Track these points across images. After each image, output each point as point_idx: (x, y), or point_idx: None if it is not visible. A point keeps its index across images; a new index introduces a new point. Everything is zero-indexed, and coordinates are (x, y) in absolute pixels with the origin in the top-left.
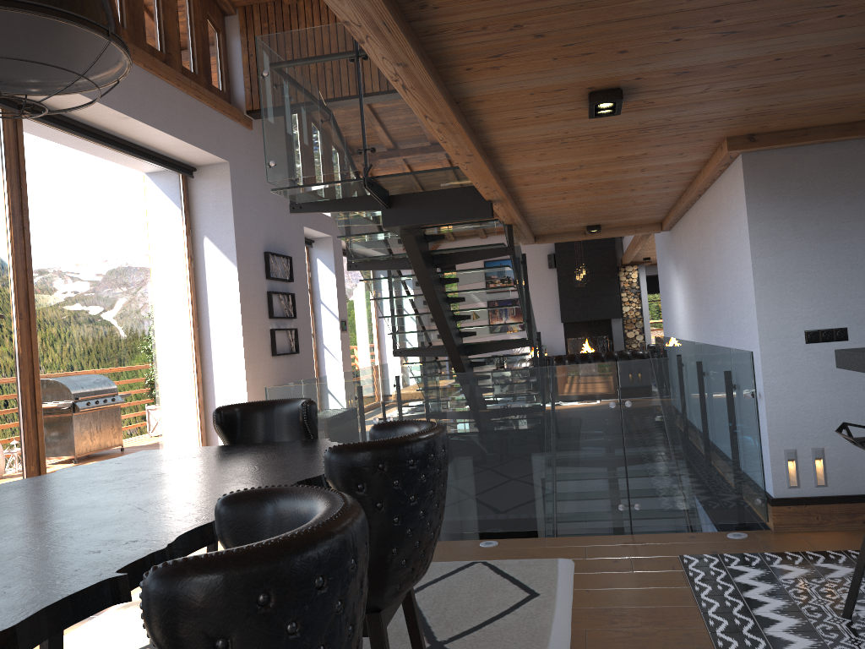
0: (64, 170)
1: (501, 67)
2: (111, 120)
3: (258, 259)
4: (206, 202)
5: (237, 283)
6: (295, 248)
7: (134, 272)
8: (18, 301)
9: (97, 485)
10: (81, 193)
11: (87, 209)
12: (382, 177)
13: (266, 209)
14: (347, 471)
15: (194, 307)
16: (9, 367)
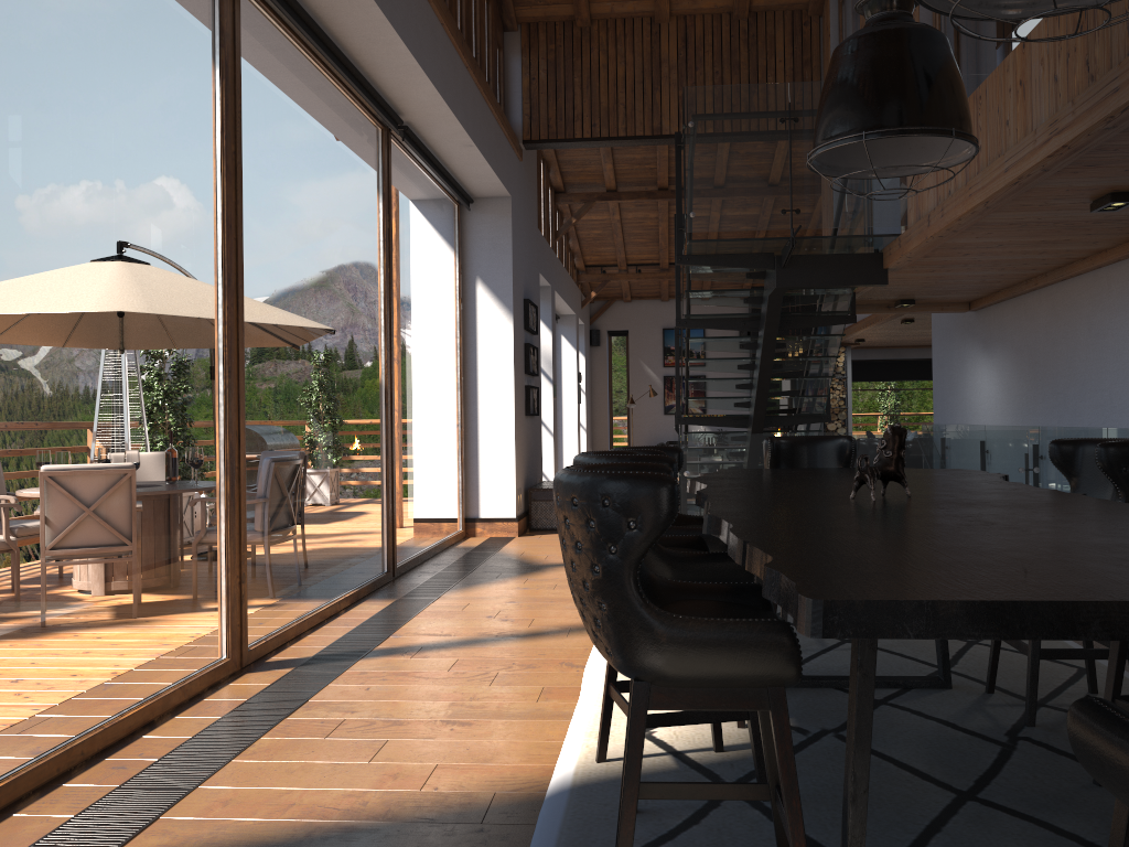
0: (404, 196)
1: (1080, 172)
2: (453, 146)
3: (521, 307)
4: (481, 239)
5: (512, 331)
6: (535, 296)
7: (433, 310)
8: (386, 331)
9: (810, 478)
10: (411, 222)
11: (413, 239)
12: (804, 239)
13: (524, 251)
14: (1118, 458)
15: (461, 354)
16: (379, 399)
